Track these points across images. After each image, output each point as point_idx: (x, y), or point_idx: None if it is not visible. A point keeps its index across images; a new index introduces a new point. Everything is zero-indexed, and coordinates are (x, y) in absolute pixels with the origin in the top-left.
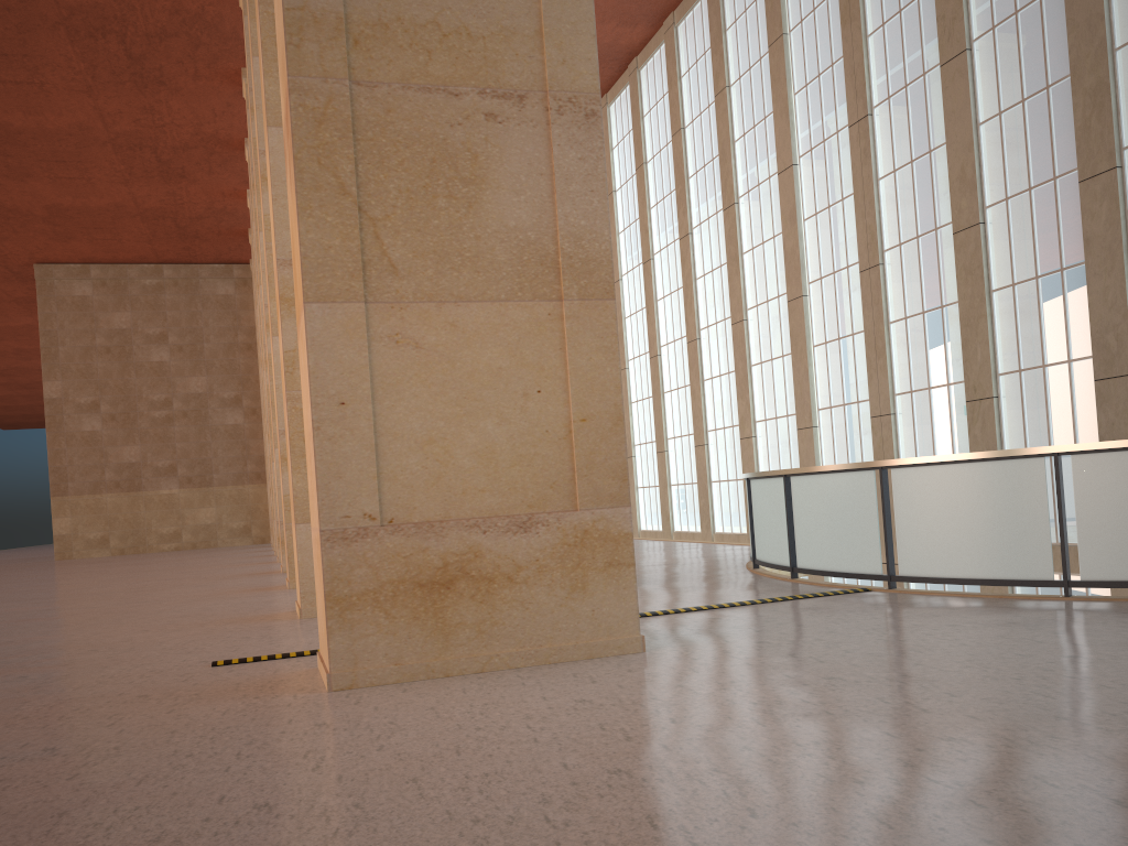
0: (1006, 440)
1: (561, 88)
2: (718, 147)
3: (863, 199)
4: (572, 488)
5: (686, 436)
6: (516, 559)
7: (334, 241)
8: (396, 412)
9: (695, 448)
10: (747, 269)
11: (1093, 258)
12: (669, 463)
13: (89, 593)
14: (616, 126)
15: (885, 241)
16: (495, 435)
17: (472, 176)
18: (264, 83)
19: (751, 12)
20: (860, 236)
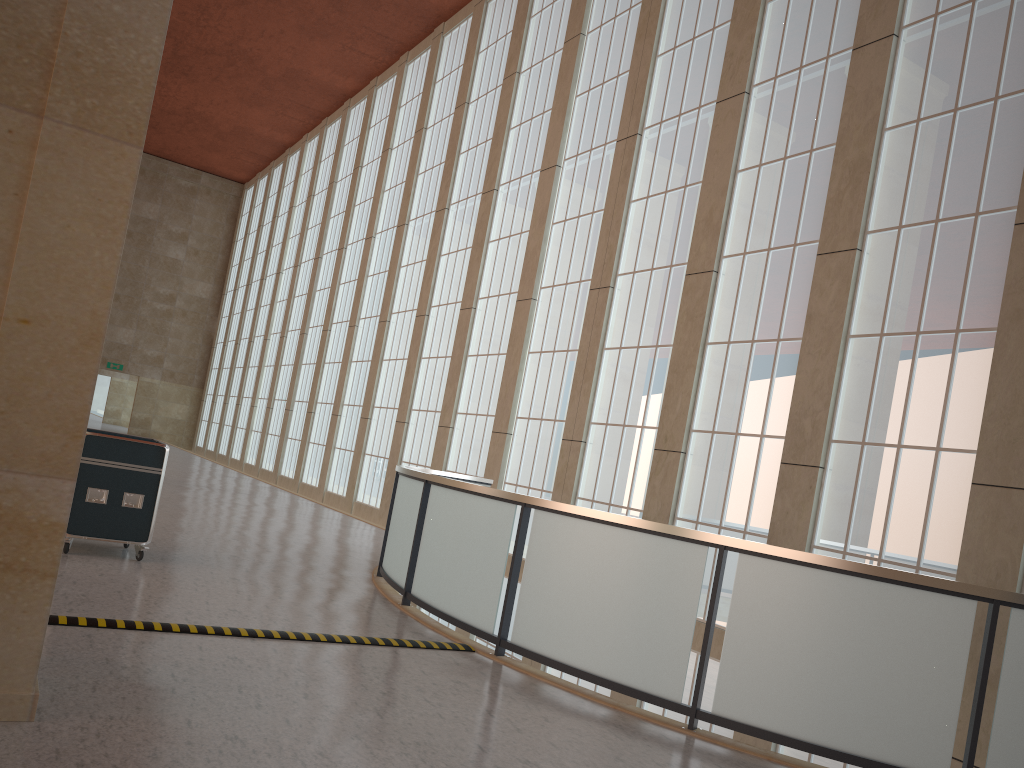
0: (682, 499)
1: None
2: (494, 130)
3: (611, 217)
4: None
5: (392, 409)
6: None
7: None
8: None
9: (396, 424)
10: (489, 258)
11: (811, 336)
12: (369, 431)
13: None
14: (409, 85)
15: (621, 265)
16: None
17: None
18: None
19: (558, 6)
20: (600, 253)
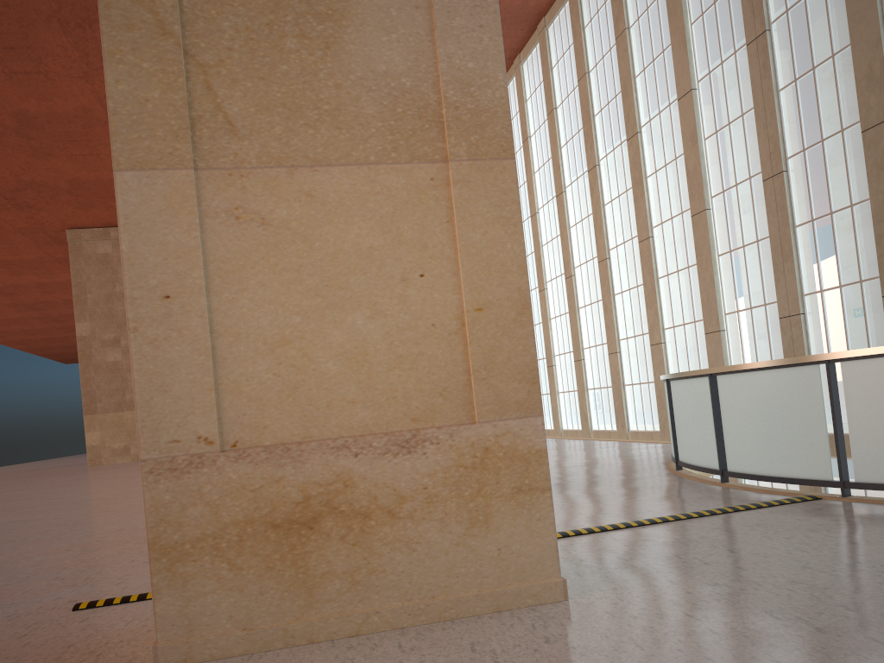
0: None
1: None
2: (620, 84)
3: (763, 112)
4: (467, 395)
5: (600, 346)
6: (398, 487)
7: (152, 93)
8: (237, 306)
9: (609, 356)
10: (651, 191)
11: None
12: (585, 370)
13: (74, 501)
14: (529, 80)
15: (787, 149)
16: (367, 332)
17: (329, 11)
18: None
19: None
20: (762, 146)
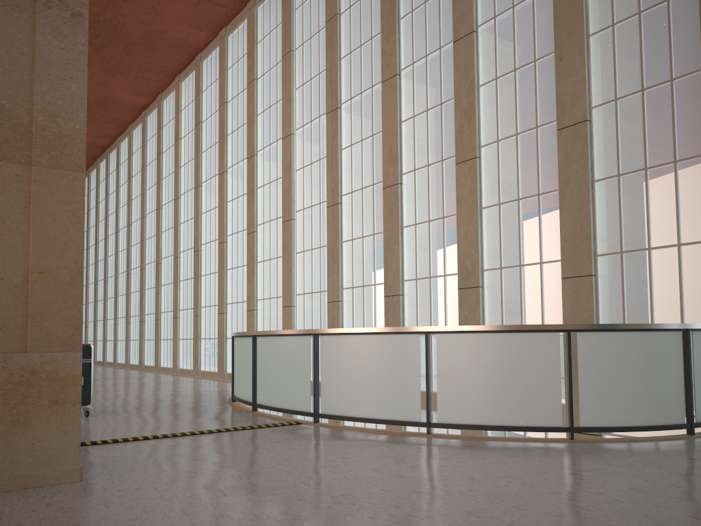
0: (406, 323)
1: None
2: (247, 117)
3: (331, 161)
4: (24, 332)
5: (213, 306)
6: None
7: None
8: None
9: (218, 315)
10: (259, 198)
11: (461, 212)
12: (201, 323)
13: None
14: (185, 96)
15: (343, 189)
16: None
17: None
18: None
19: (273, 34)
20: (329, 184)
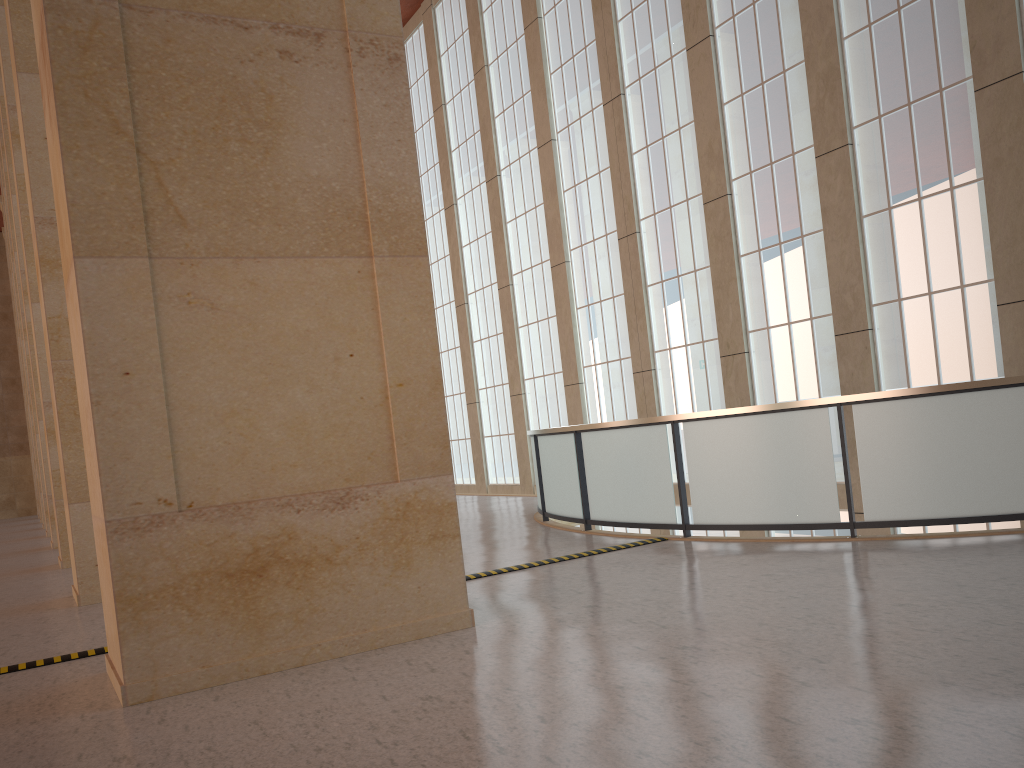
0: (757, 390)
1: (361, 29)
2: (479, 122)
3: (619, 172)
4: (391, 458)
5: (458, 395)
6: (334, 538)
7: (108, 187)
8: (191, 382)
9: (467, 406)
10: (511, 237)
11: (830, 226)
12: None
13: None
14: None
15: (640, 211)
16: (305, 404)
17: (267, 119)
18: (12, 24)
19: None
20: (618, 206)
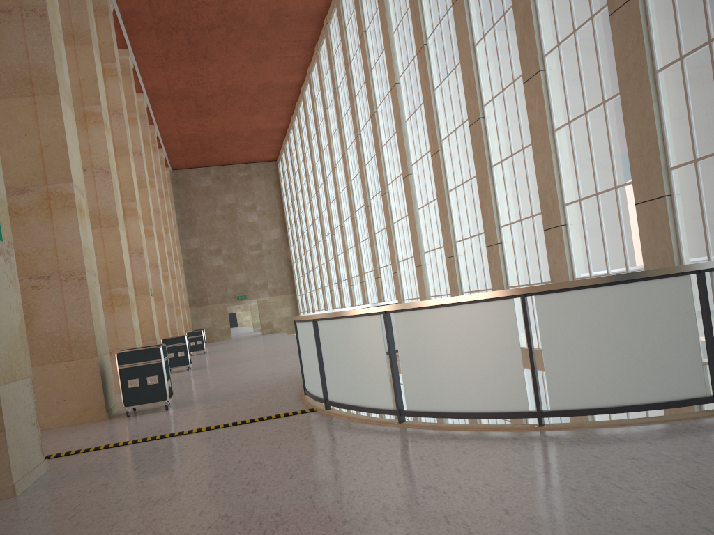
0: (509, 273)
1: None
2: (364, 74)
3: (427, 105)
4: None
5: (372, 271)
6: None
7: None
8: None
9: (375, 280)
10: (385, 157)
11: (535, 139)
12: (366, 289)
13: None
14: (324, 64)
15: (441, 134)
16: None
17: None
18: None
19: None
20: (429, 131)
